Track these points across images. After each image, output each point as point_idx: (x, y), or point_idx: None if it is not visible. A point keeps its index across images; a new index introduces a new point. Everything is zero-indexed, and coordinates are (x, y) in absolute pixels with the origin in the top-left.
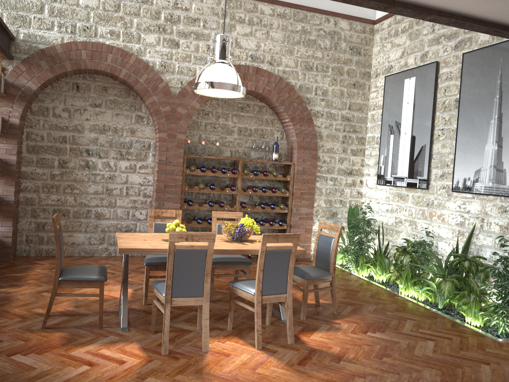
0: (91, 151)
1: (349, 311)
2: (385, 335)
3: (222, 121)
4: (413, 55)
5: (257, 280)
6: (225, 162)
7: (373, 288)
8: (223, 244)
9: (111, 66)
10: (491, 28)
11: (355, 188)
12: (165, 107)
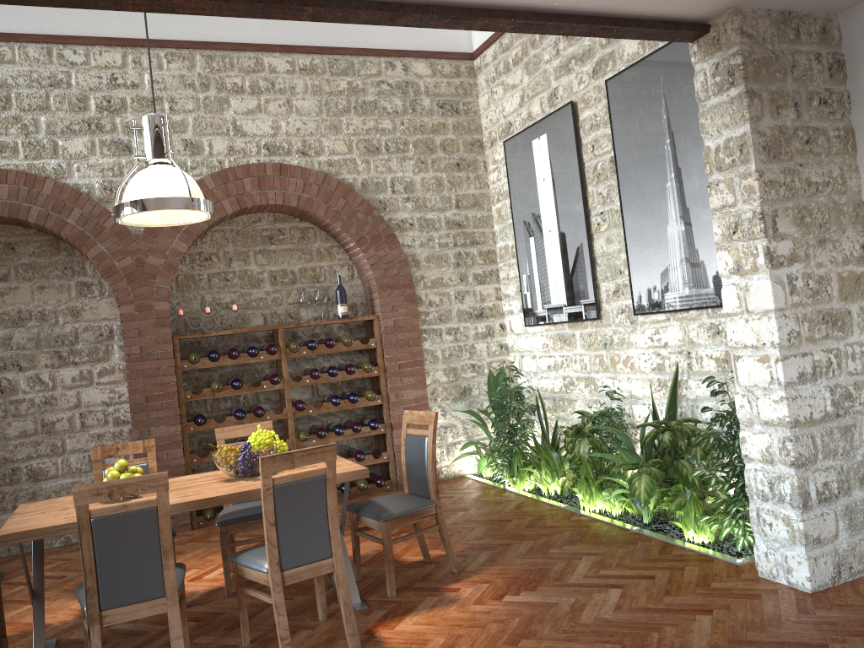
0: (3, 361)
1: (483, 562)
2: (536, 595)
3: (238, 265)
4: (537, 99)
5: (267, 544)
6: (257, 337)
7: (537, 509)
8: (215, 488)
9: (9, 206)
10: (593, 26)
11: (495, 340)
12: (124, 260)
